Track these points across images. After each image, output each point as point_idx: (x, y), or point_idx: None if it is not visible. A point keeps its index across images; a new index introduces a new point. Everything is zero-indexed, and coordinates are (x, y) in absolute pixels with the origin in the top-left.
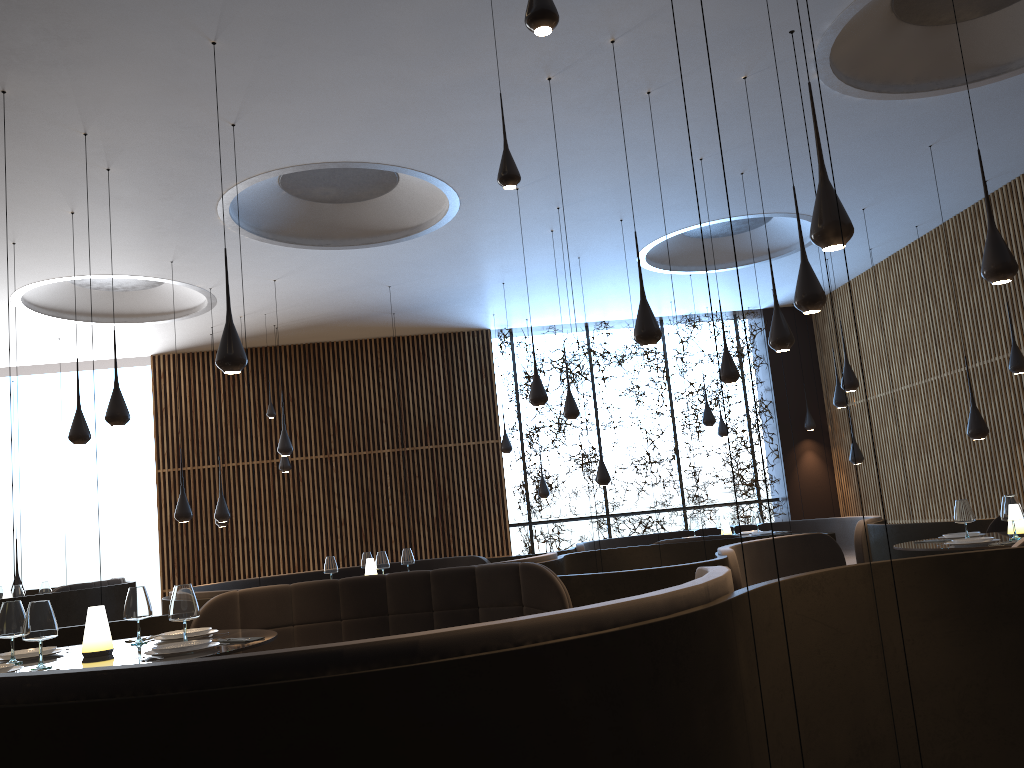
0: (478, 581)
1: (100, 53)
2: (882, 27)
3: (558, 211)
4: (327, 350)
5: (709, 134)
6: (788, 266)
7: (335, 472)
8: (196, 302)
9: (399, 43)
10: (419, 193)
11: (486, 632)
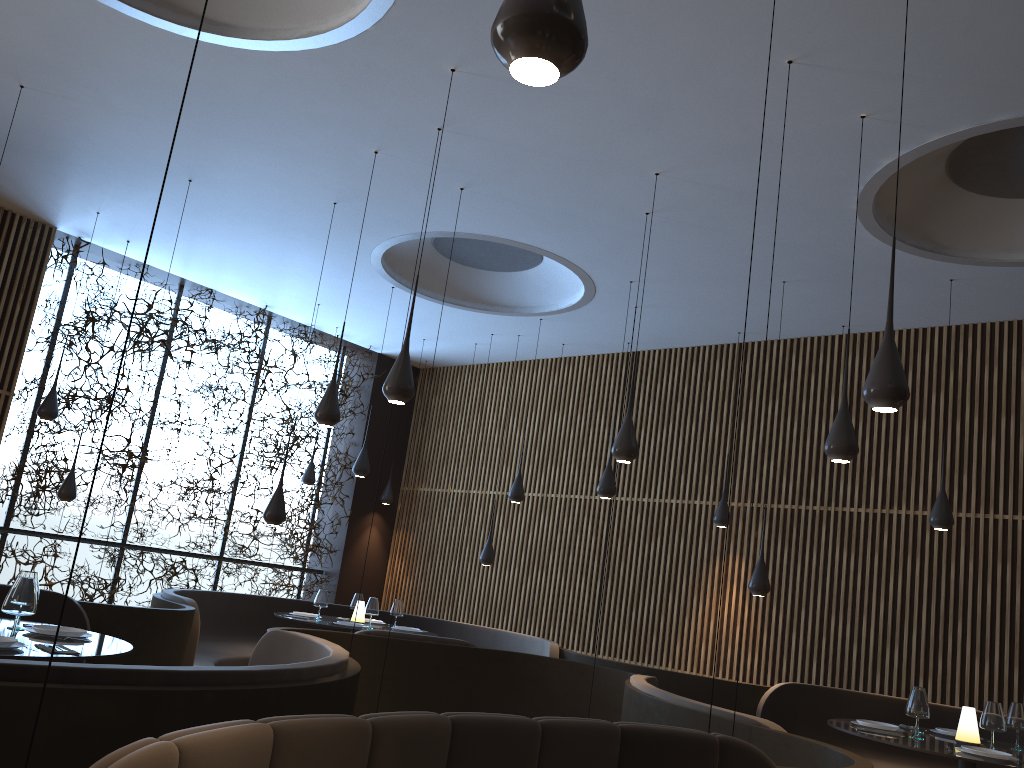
0: (626, 759)
1: None
2: (943, 150)
3: (438, 133)
4: None
5: (718, 153)
6: (481, 325)
7: None
8: None
9: None
10: None
11: None
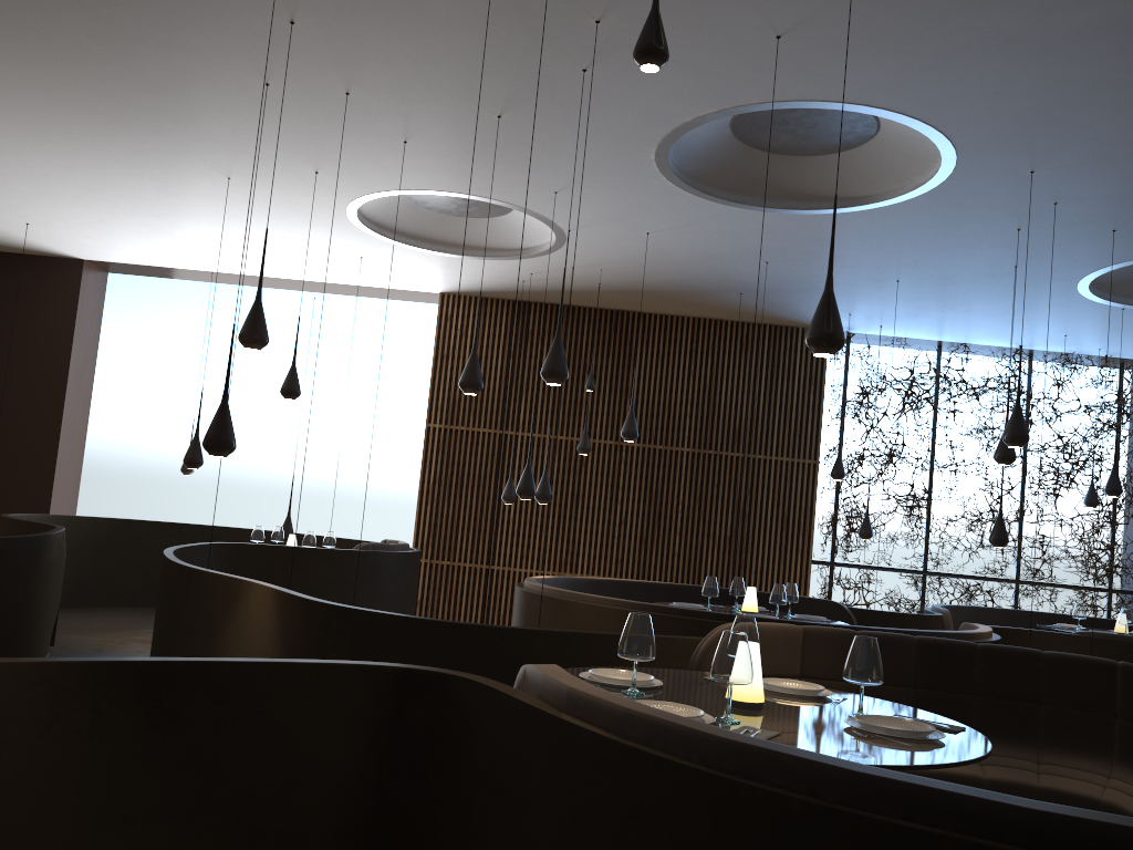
0: (1047, 671)
1: None
2: None
3: (1054, 207)
4: (636, 321)
5: None
6: None
7: (623, 463)
8: (533, 242)
9: None
10: (891, 157)
11: None
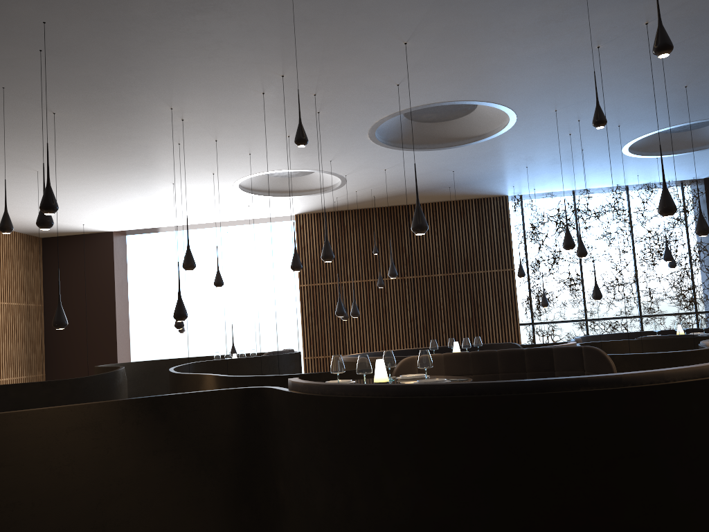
0: (554, 356)
1: (341, 53)
2: None
3: (578, 122)
4: (401, 210)
5: (696, 71)
6: None
7: (407, 288)
8: (332, 183)
9: (512, 35)
10: (488, 115)
11: (652, 374)
